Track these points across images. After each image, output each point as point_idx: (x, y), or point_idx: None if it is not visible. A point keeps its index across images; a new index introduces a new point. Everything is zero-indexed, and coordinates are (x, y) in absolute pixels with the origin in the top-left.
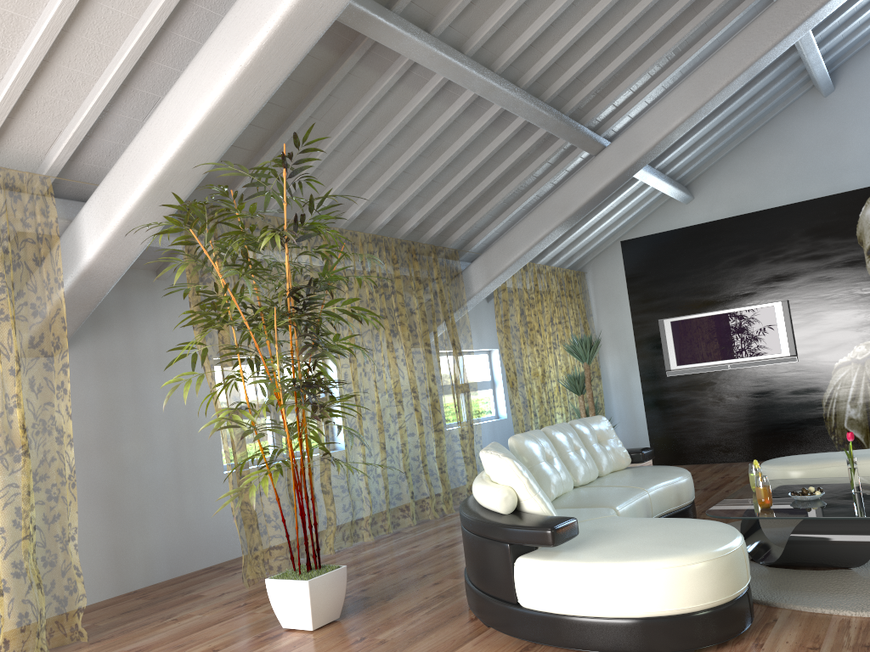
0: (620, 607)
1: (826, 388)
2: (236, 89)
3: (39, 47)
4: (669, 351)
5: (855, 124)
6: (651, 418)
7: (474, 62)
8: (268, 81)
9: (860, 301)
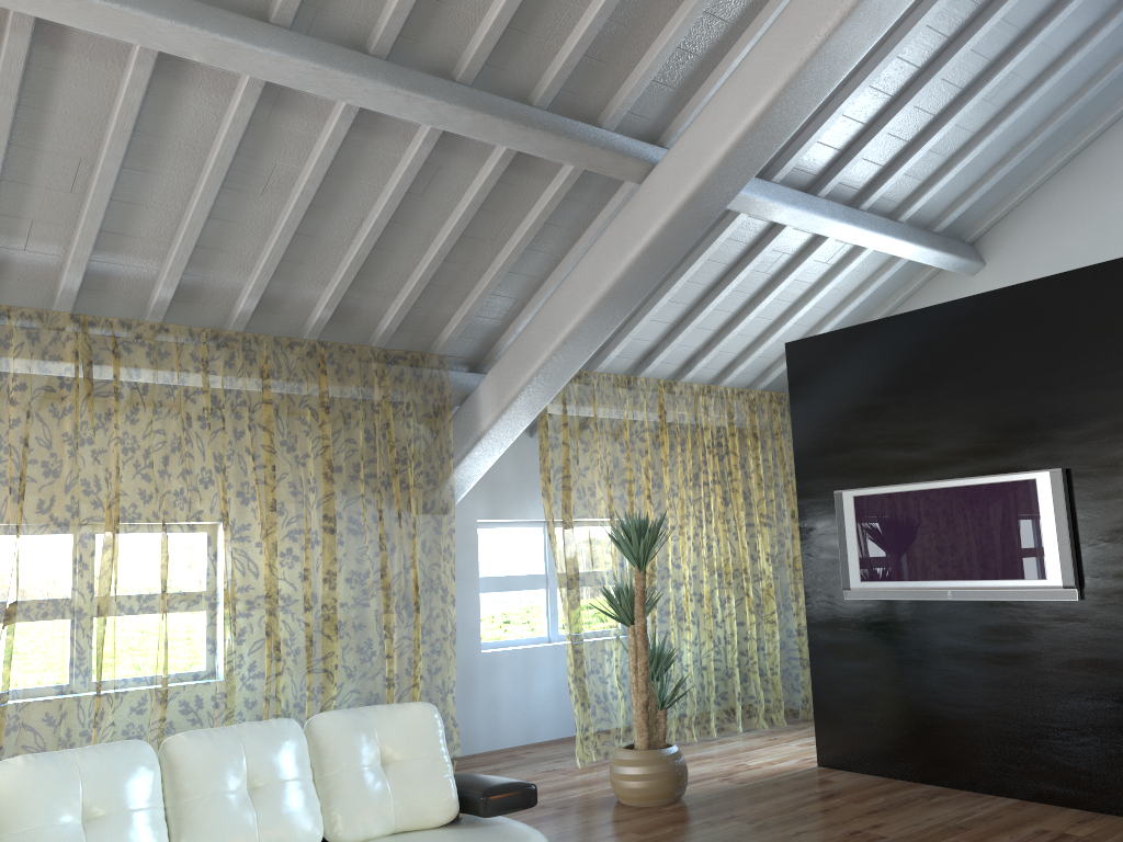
0: None
1: None
2: None
3: None
4: (850, 551)
5: None
6: (818, 674)
7: (182, 0)
8: None
9: None
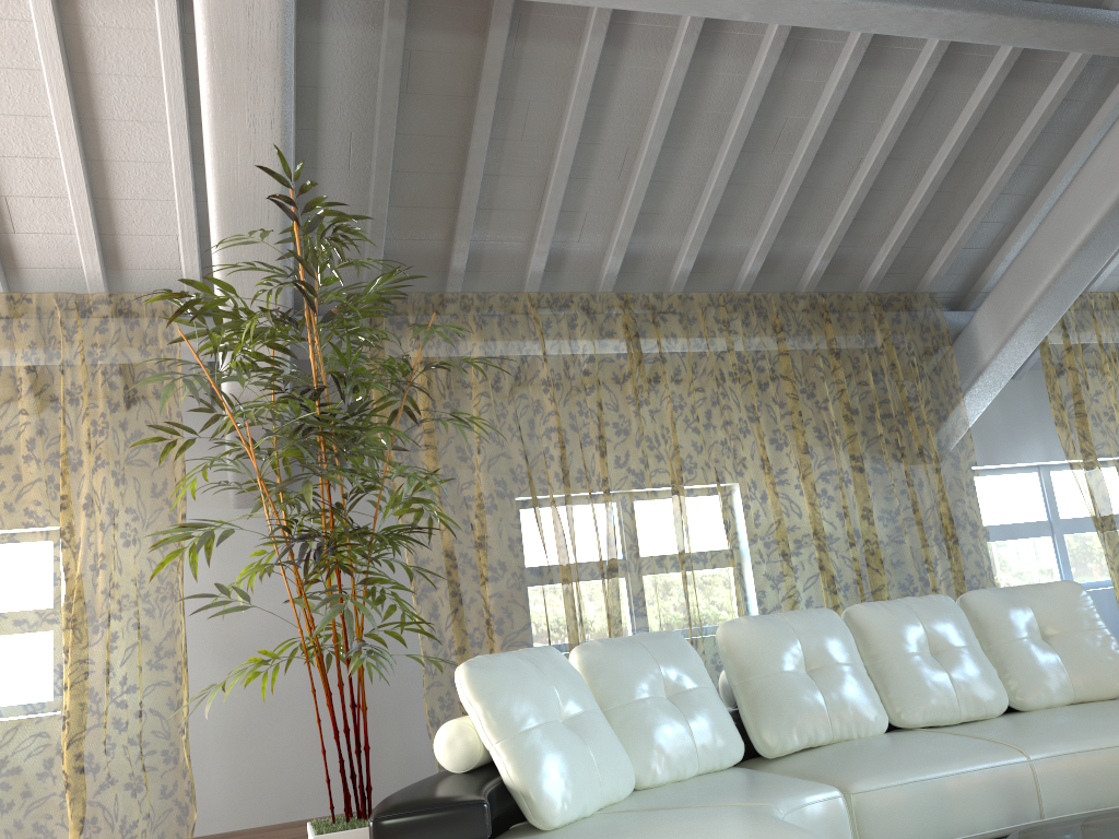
0: None
1: None
2: (223, 129)
3: (66, 146)
4: None
5: None
6: None
7: None
8: (259, 105)
9: None
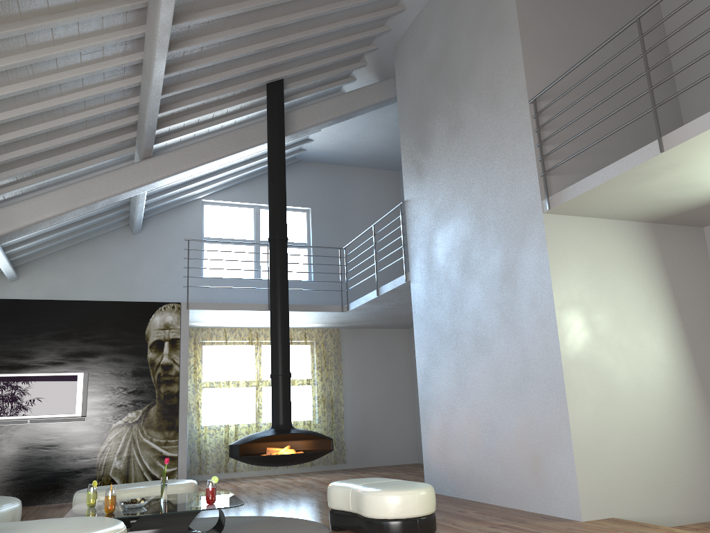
0: None
1: (103, 443)
2: None
3: None
4: None
5: (149, 259)
6: None
7: None
8: None
9: (139, 380)
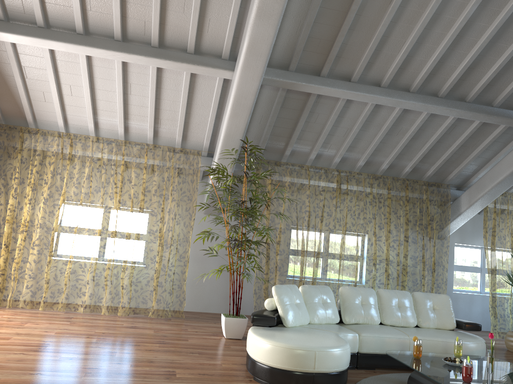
0: (252, 353)
1: None
2: (230, 122)
3: (182, 110)
4: None
5: None
6: None
7: (387, 90)
8: (241, 118)
9: None
